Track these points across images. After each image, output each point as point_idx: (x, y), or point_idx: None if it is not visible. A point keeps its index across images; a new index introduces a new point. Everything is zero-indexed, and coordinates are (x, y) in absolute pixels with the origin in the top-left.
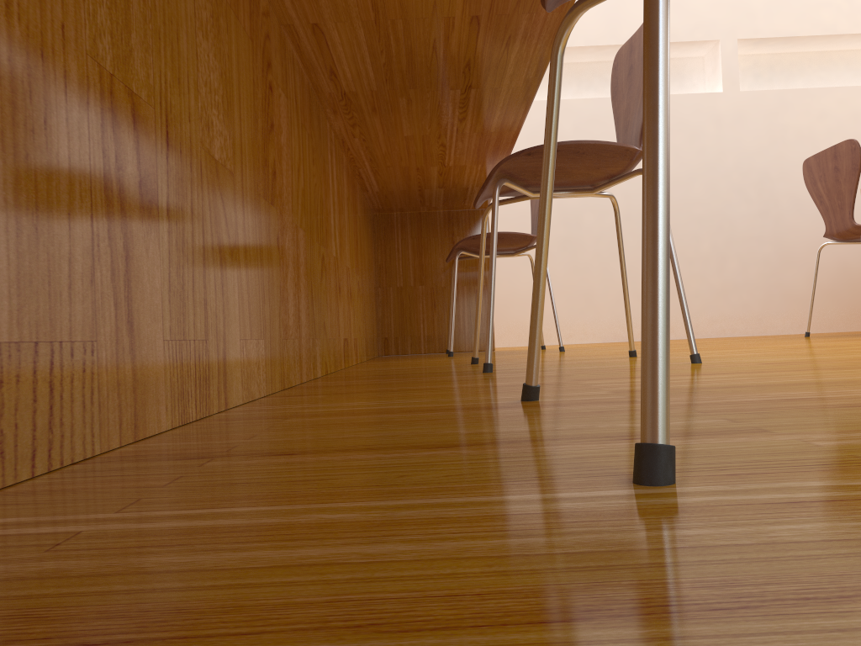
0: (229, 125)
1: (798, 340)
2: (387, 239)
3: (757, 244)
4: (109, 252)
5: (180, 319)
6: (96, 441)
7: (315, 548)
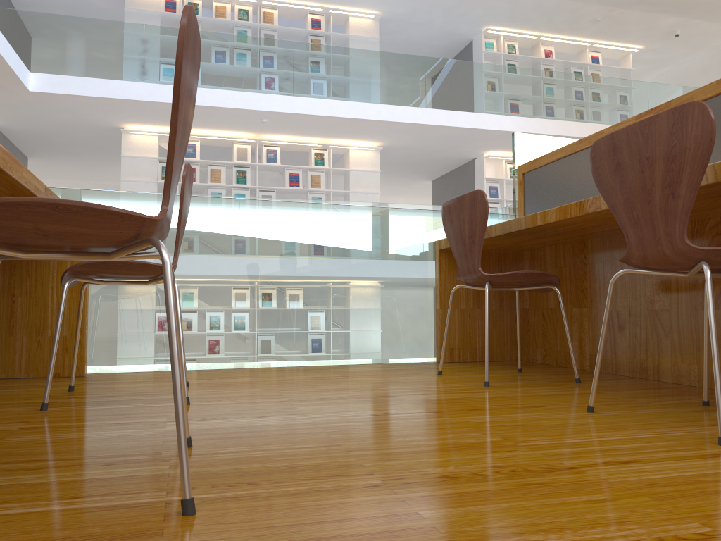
0: (666, 295)
1: None
2: None
3: None
4: (609, 341)
5: (633, 353)
6: (605, 370)
7: (537, 369)
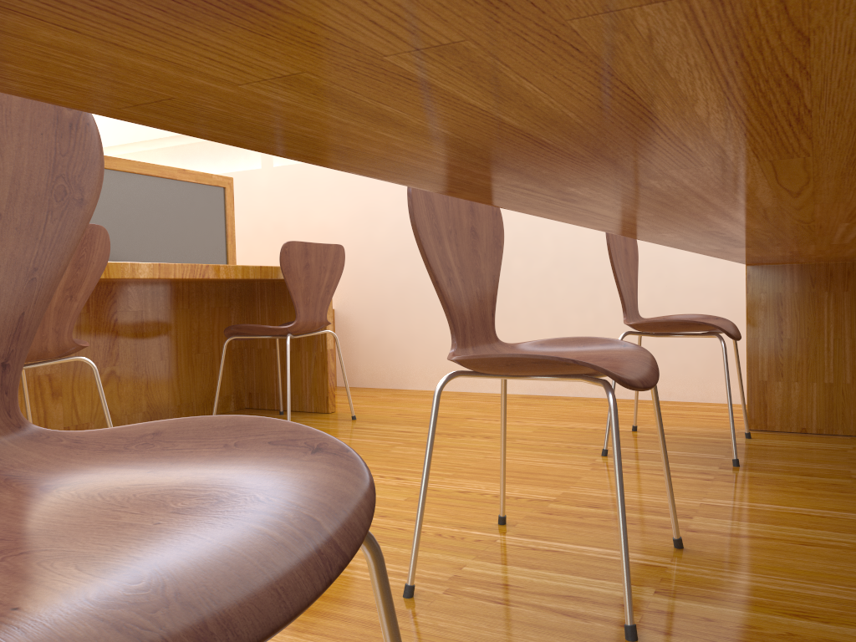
0: None
1: (520, 451)
2: (250, 305)
3: (702, 295)
4: None
5: None
6: None
7: None
